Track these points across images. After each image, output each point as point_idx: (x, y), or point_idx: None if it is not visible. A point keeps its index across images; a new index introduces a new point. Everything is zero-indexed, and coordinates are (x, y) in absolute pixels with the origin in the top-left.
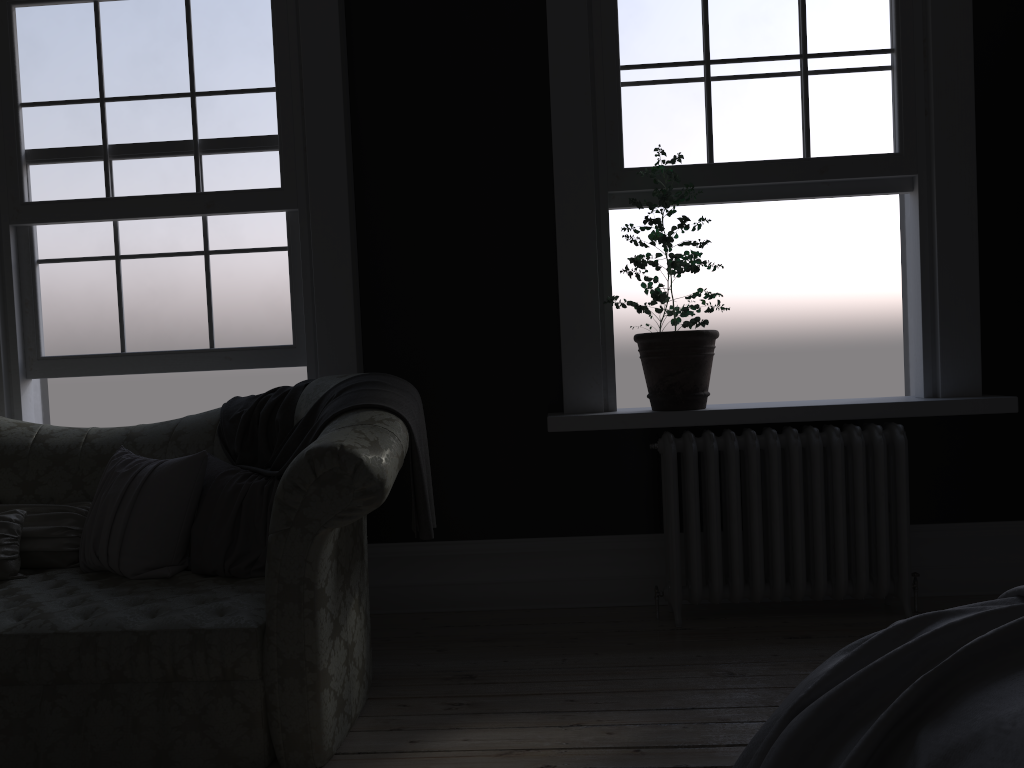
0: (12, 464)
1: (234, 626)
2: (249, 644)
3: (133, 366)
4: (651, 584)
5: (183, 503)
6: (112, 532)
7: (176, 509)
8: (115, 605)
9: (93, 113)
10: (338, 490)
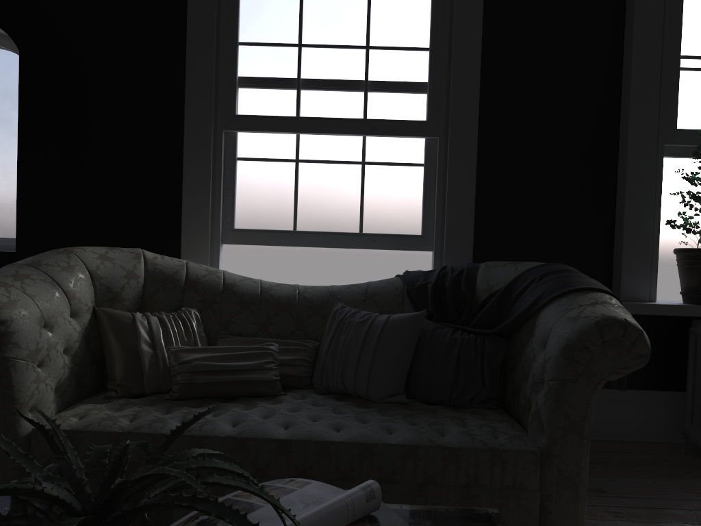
0: (249, 307)
1: (522, 448)
2: (536, 463)
3: (302, 241)
4: (664, 427)
5: (410, 348)
6: (358, 366)
7: (406, 352)
8: (405, 424)
9: (292, 54)
10: (618, 352)
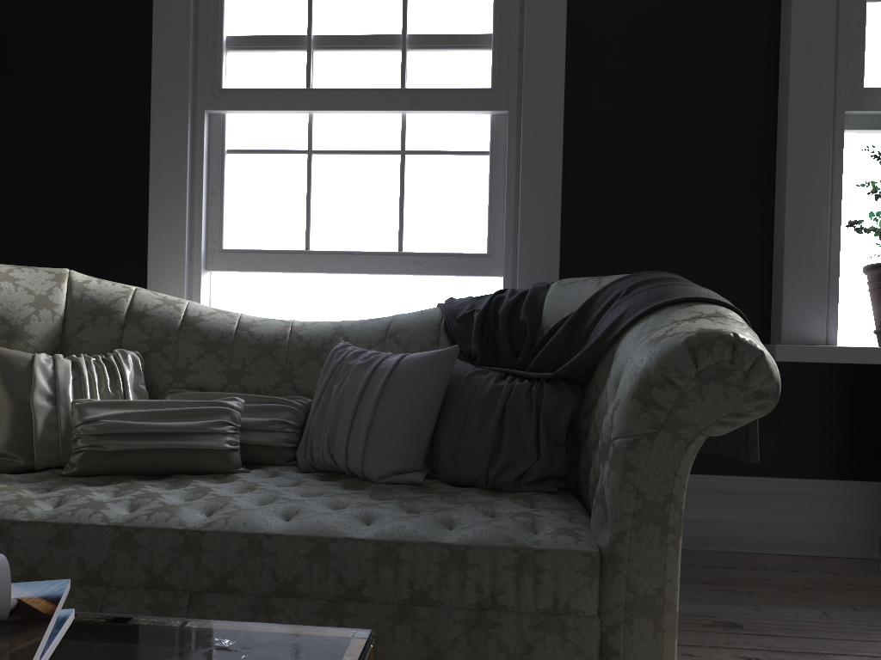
0: (216, 350)
1: (569, 548)
2: (590, 572)
3: (317, 264)
4: (855, 535)
5: (432, 402)
6: (352, 428)
7: (426, 408)
8: (396, 510)
9: (300, 1)
10: (724, 389)
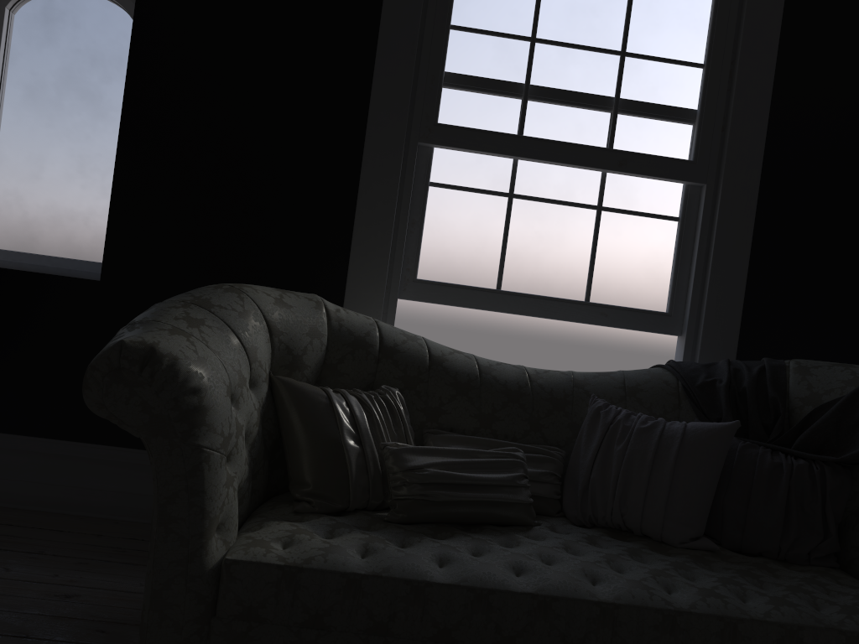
0: (467, 393)
1: None
2: None
3: (508, 305)
4: None
5: (718, 473)
6: (648, 492)
7: (714, 478)
8: (757, 588)
9: (521, 50)
10: None
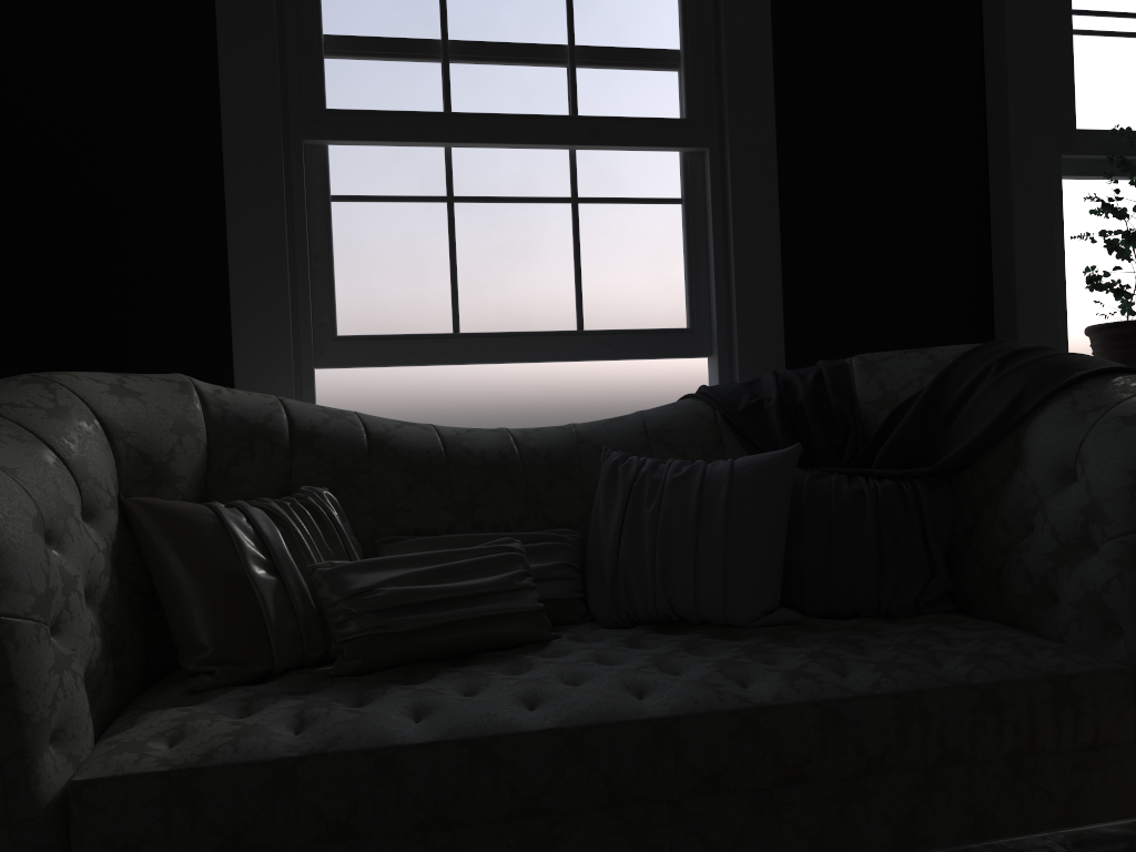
0: (430, 477)
1: (1100, 667)
2: (1129, 691)
3: (474, 352)
4: None
5: (785, 517)
6: (698, 562)
7: (781, 526)
8: (858, 655)
9: None
10: None
